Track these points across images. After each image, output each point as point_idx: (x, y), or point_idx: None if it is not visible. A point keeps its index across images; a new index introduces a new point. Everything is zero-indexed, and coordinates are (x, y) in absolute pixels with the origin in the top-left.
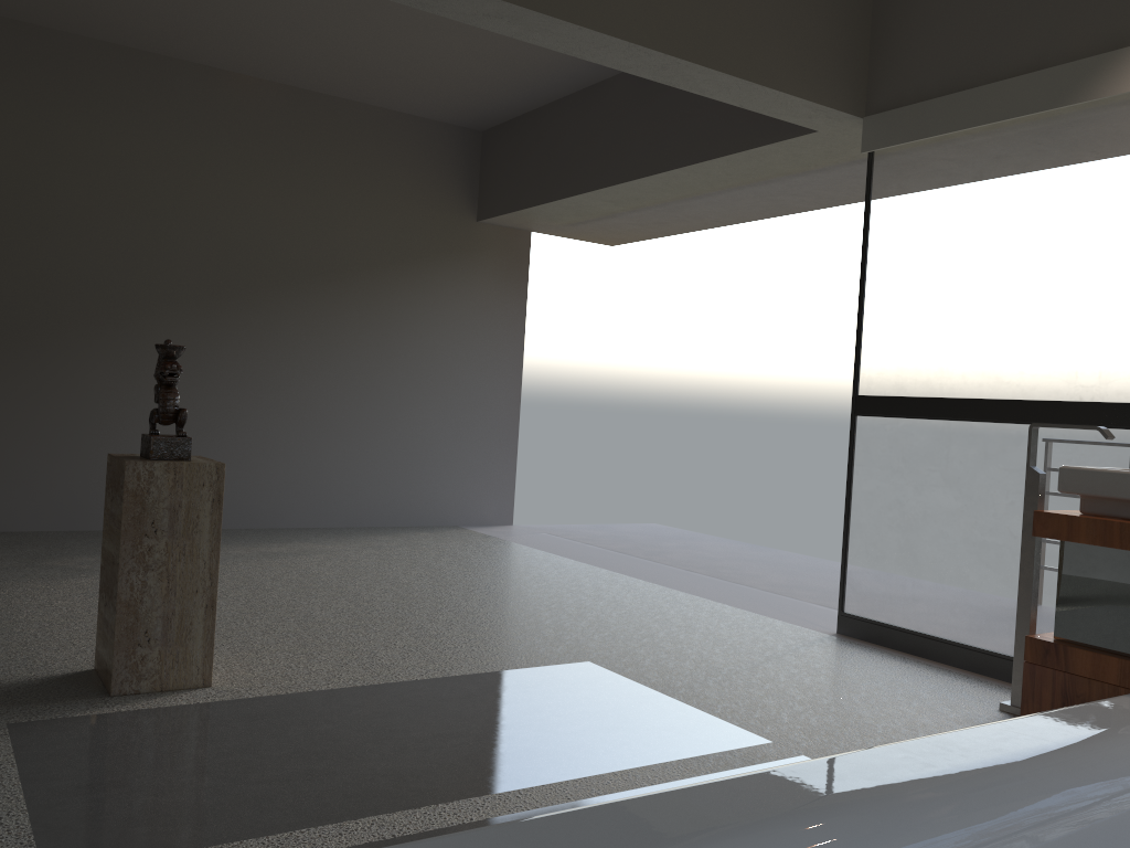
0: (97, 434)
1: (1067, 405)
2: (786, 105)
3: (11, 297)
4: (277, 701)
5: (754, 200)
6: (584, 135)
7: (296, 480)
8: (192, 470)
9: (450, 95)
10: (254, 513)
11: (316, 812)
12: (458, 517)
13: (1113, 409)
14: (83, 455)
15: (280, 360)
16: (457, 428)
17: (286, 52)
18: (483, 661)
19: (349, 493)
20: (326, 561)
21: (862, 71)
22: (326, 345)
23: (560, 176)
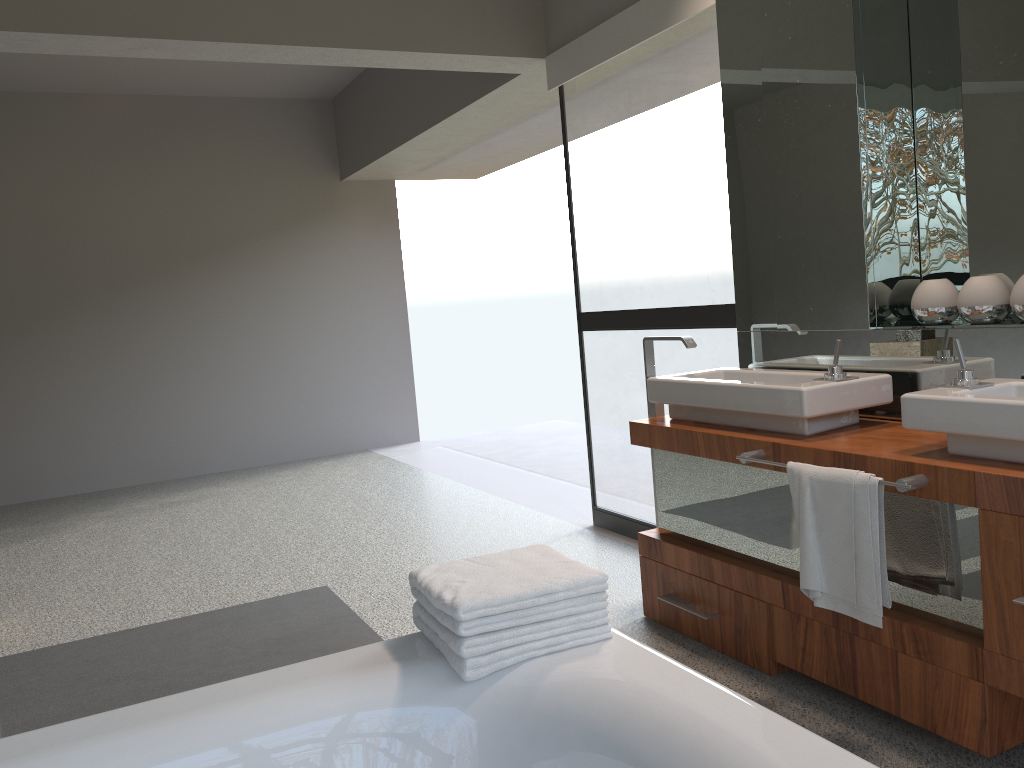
0: (31, 421)
1: (705, 309)
2: (465, 61)
3: None
4: (16, 659)
5: (544, 129)
6: (389, 95)
7: (212, 432)
8: None
9: (279, 78)
10: (180, 465)
11: None
12: (367, 441)
13: (733, 309)
14: (22, 440)
15: (180, 333)
16: (353, 366)
17: (117, 71)
18: (233, 597)
19: (262, 436)
20: (208, 505)
21: (537, 14)
22: (218, 313)
23: (380, 134)
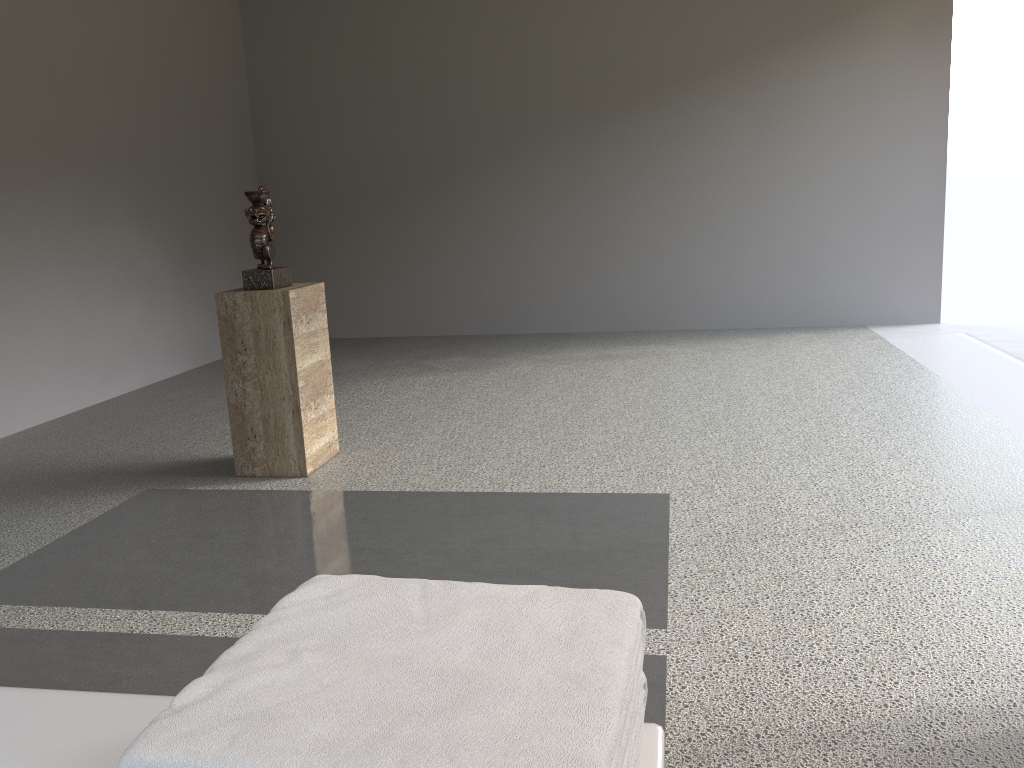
0: (505, 254)
1: None
2: None
3: (432, 149)
4: (320, 496)
5: None
6: None
7: (680, 285)
8: (264, 298)
9: None
10: (642, 317)
11: (144, 597)
12: (865, 316)
13: None
14: (497, 272)
15: (655, 169)
16: (859, 219)
17: None
18: (560, 481)
19: (735, 294)
20: (638, 365)
21: None
22: (700, 147)
23: None
